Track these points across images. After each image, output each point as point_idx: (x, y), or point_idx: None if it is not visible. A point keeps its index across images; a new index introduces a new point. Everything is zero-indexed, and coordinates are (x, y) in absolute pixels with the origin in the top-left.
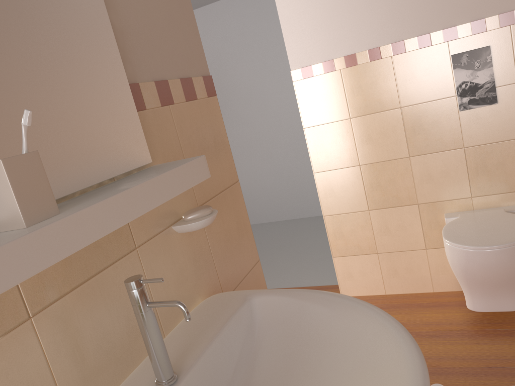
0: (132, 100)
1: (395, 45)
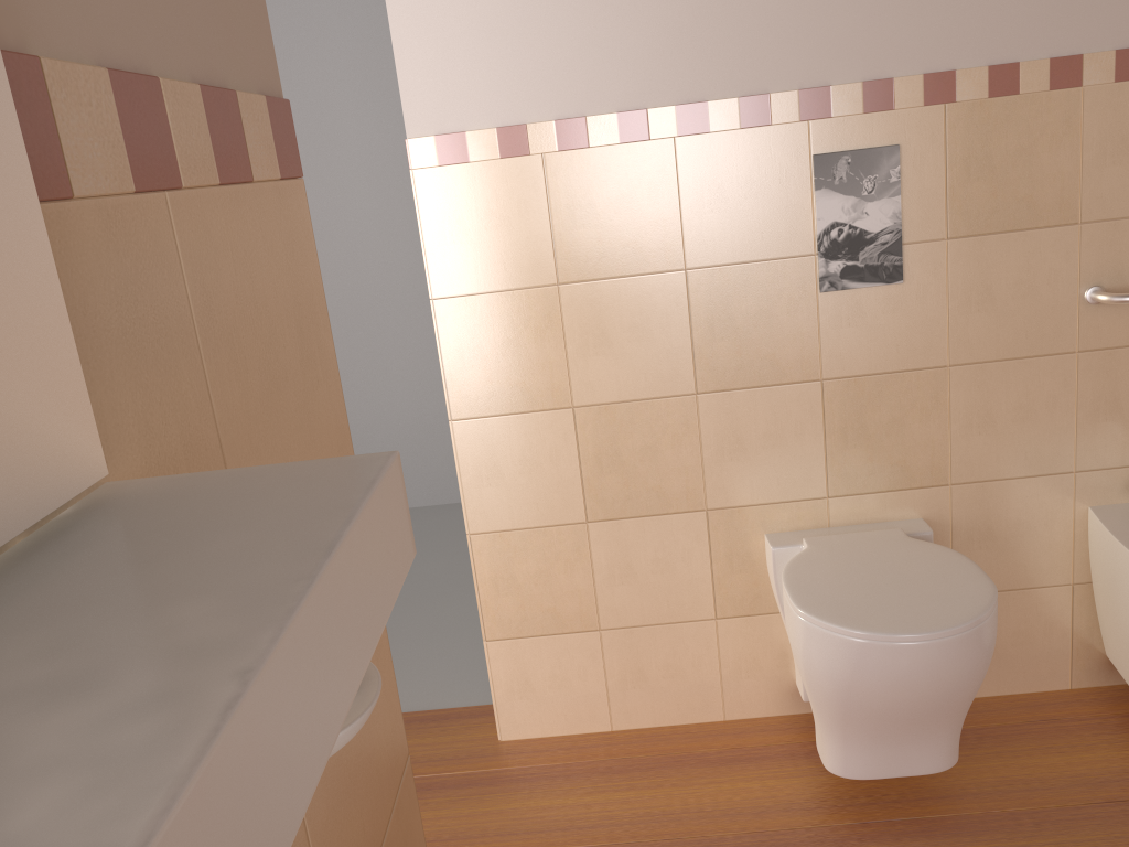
0: (16, 137)
1: (686, 111)
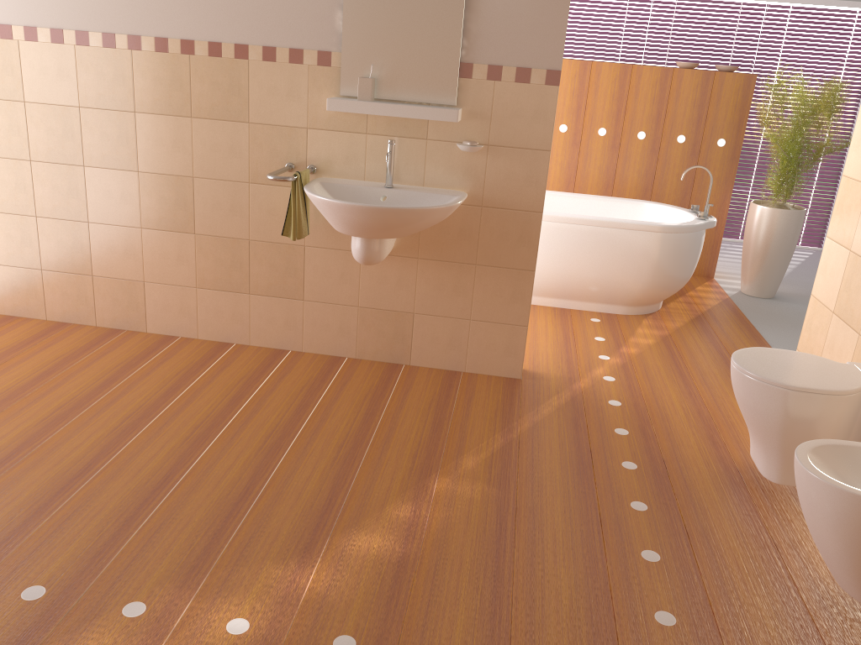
0: (457, 71)
1: None
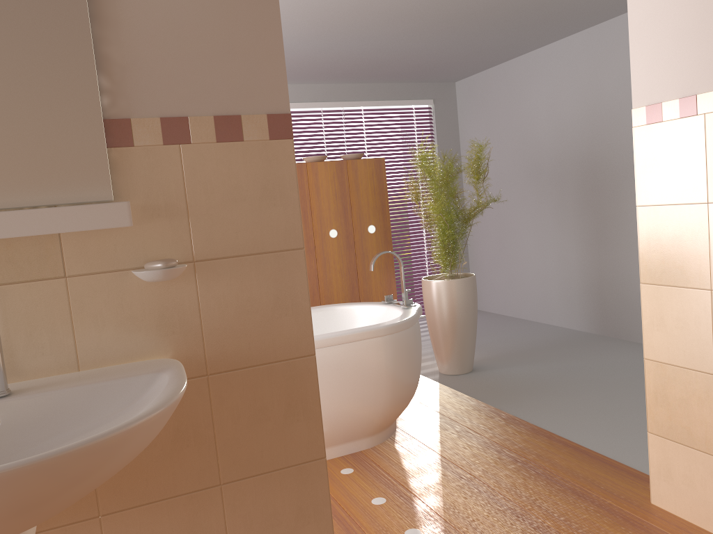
0: (102, 135)
1: None
